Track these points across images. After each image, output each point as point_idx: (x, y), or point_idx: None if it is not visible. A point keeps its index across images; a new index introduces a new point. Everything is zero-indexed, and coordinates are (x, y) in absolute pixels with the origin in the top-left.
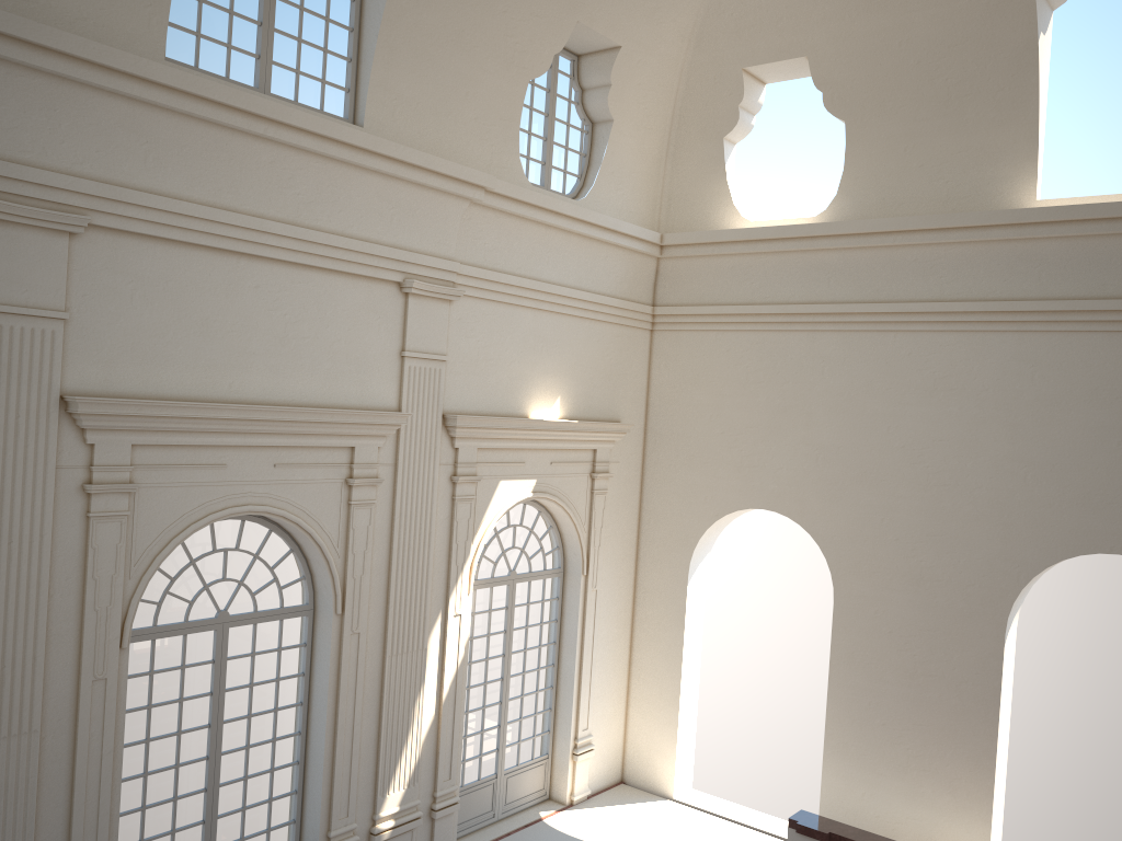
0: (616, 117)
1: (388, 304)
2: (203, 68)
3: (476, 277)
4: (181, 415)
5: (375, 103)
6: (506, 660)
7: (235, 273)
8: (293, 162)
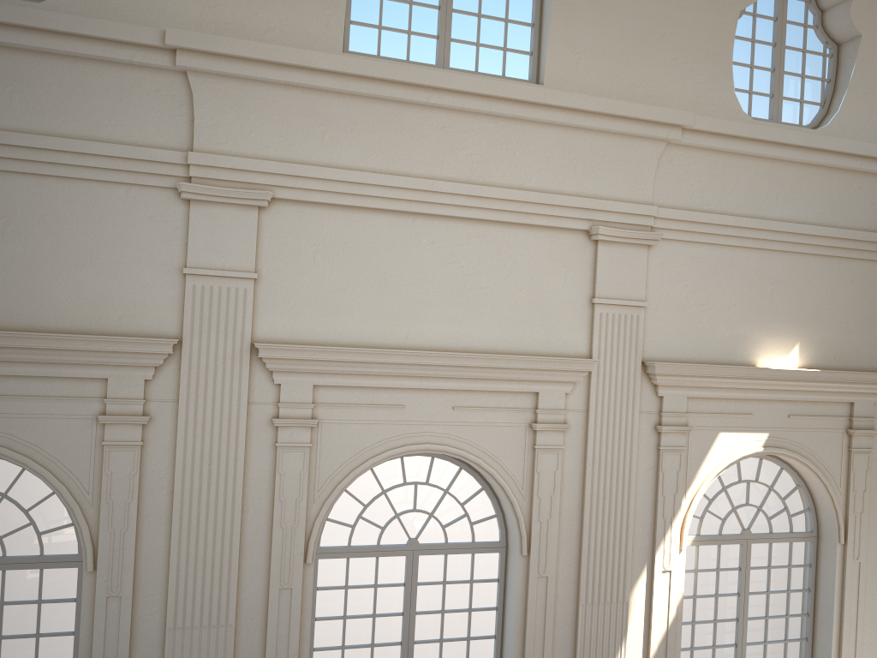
0: (864, 31)
1: (575, 253)
2: (386, 56)
3: (680, 220)
4: (351, 360)
5: (555, 60)
6: (740, 626)
7: (410, 231)
8: (463, 125)
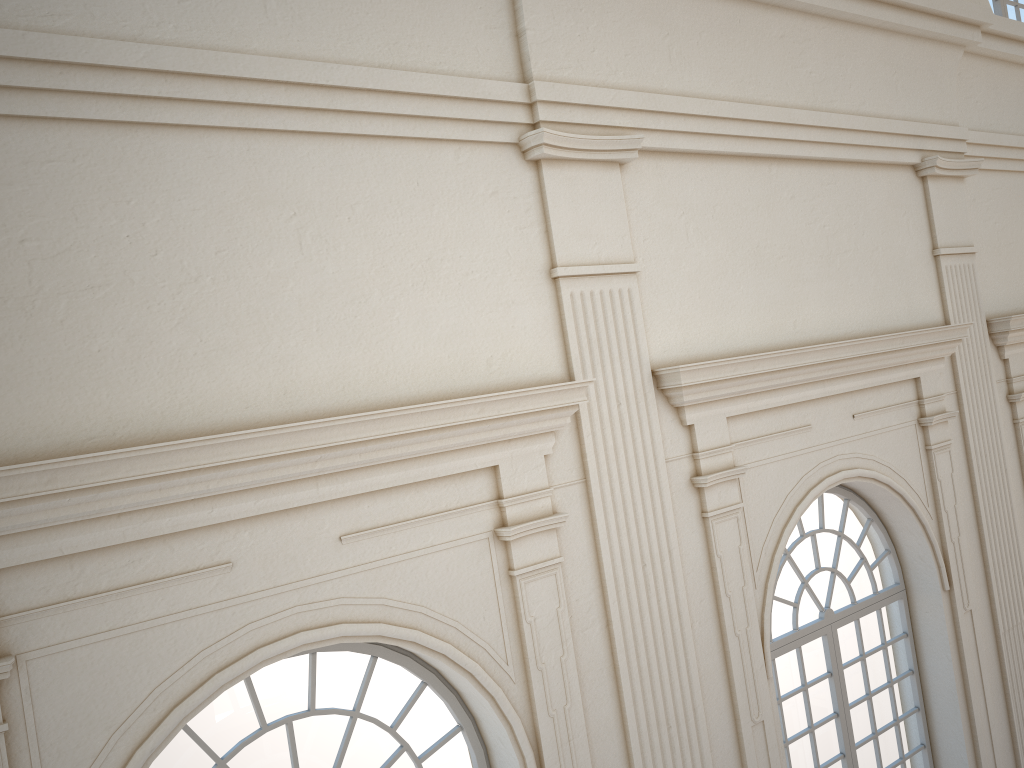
0: None
1: (909, 195)
2: None
3: (979, 144)
4: (773, 369)
5: None
6: None
7: (769, 184)
8: (800, 32)
